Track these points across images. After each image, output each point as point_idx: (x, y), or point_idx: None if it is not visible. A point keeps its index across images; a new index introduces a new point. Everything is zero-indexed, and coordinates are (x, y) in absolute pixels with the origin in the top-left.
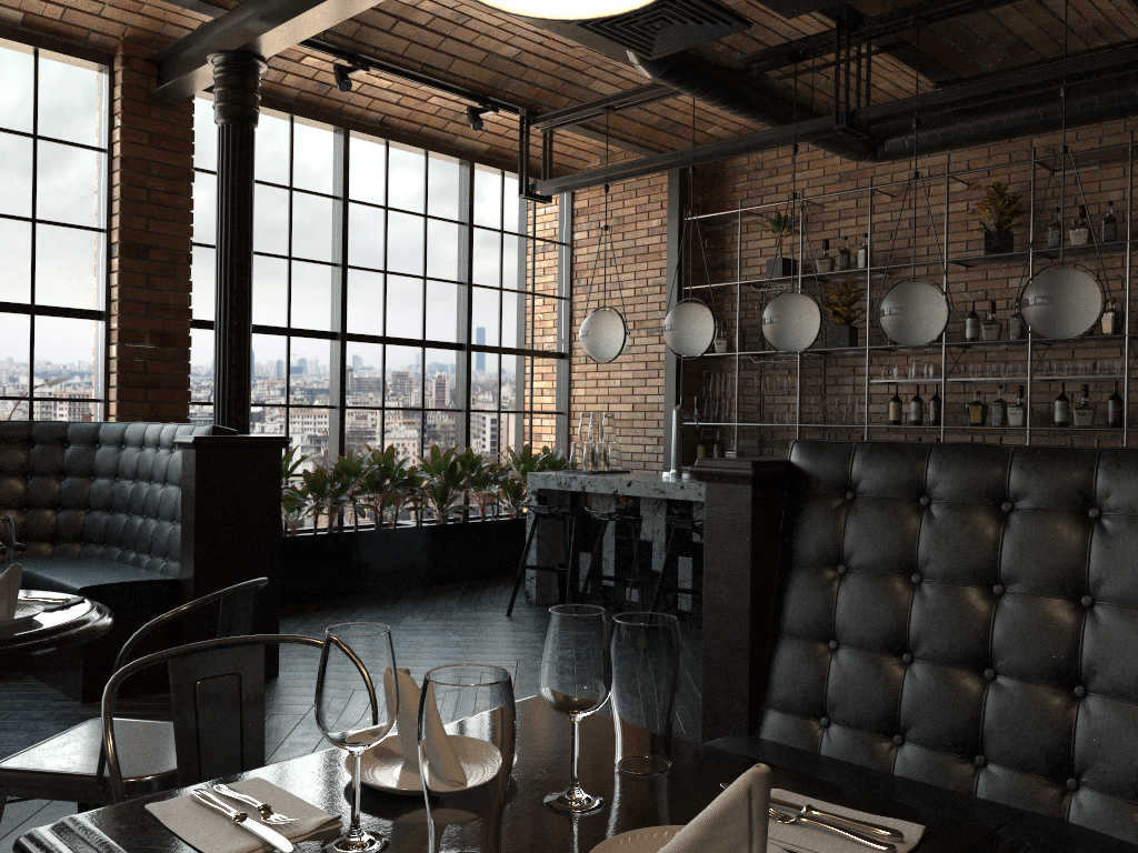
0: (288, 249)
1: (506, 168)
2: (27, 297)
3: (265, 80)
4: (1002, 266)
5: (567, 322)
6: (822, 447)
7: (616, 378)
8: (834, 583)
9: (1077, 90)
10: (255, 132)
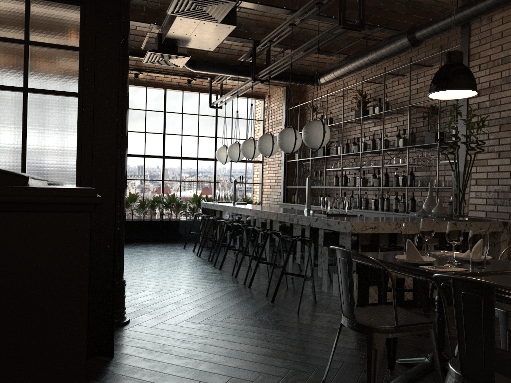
0: (144, 129)
1: (232, 95)
2: None
3: (133, 77)
4: (368, 122)
5: None
6: None
7: (272, 170)
8: None
9: (358, 55)
10: None
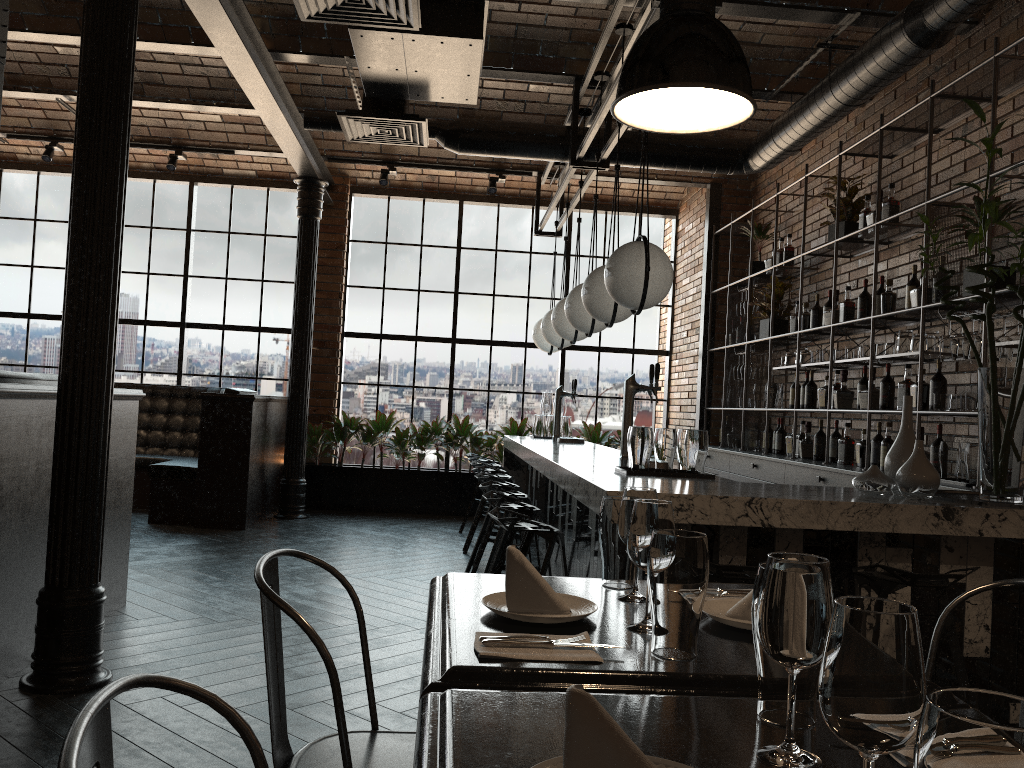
0: (418, 284)
1: (604, 208)
2: (257, 322)
3: (396, 180)
4: (866, 254)
5: (669, 325)
6: None
7: (684, 370)
8: None
9: (815, 88)
10: (316, 221)
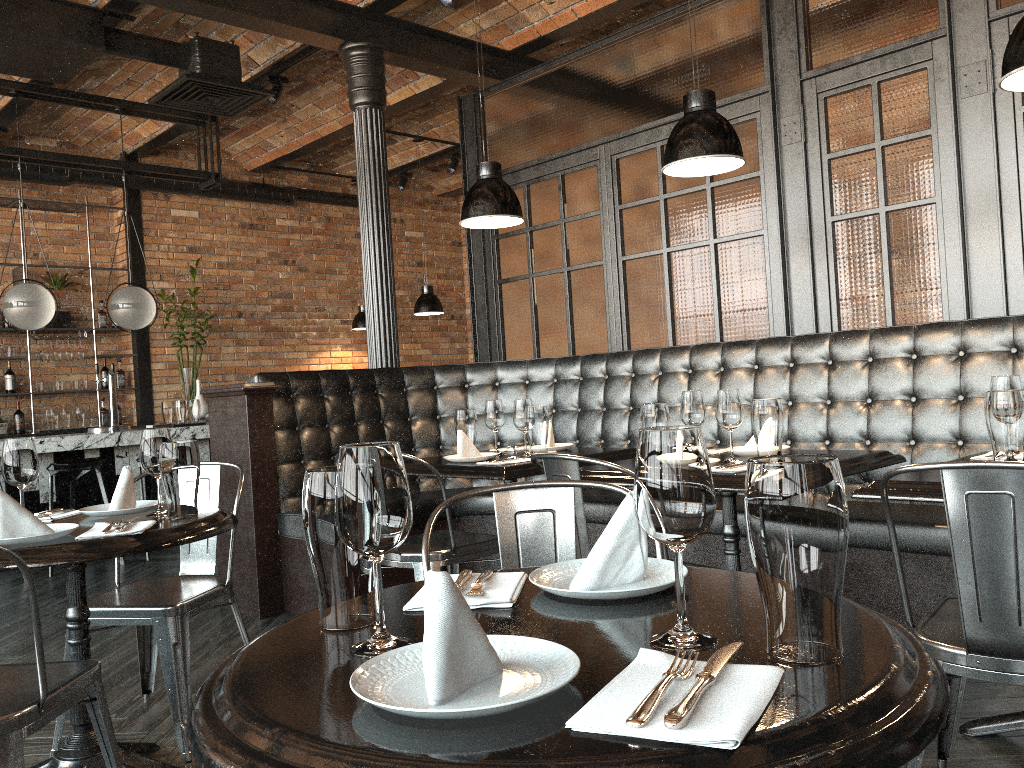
0: None
1: None
2: None
3: None
4: None
5: None
6: (274, 375)
7: None
8: (298, 435)
9: None
10: None
